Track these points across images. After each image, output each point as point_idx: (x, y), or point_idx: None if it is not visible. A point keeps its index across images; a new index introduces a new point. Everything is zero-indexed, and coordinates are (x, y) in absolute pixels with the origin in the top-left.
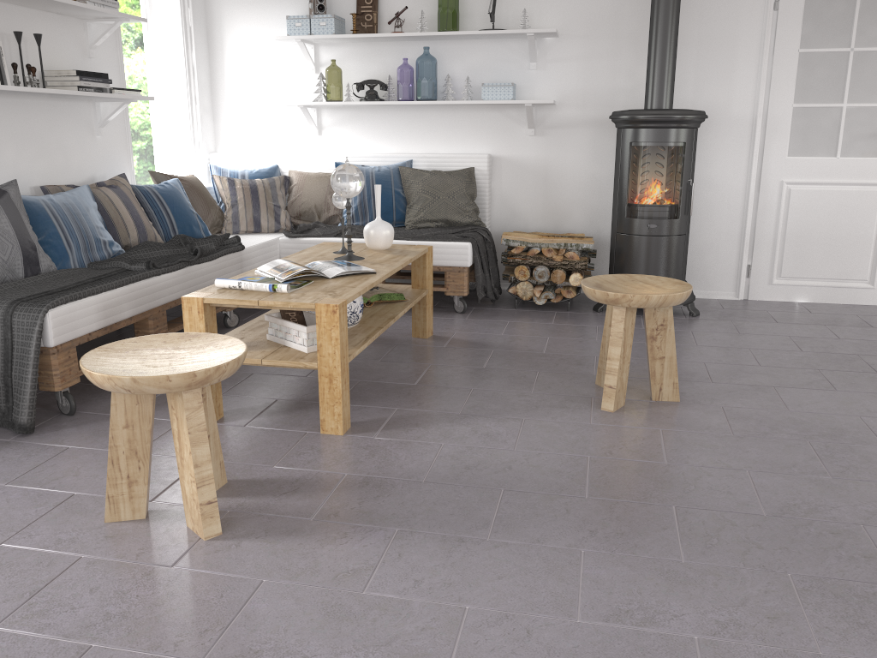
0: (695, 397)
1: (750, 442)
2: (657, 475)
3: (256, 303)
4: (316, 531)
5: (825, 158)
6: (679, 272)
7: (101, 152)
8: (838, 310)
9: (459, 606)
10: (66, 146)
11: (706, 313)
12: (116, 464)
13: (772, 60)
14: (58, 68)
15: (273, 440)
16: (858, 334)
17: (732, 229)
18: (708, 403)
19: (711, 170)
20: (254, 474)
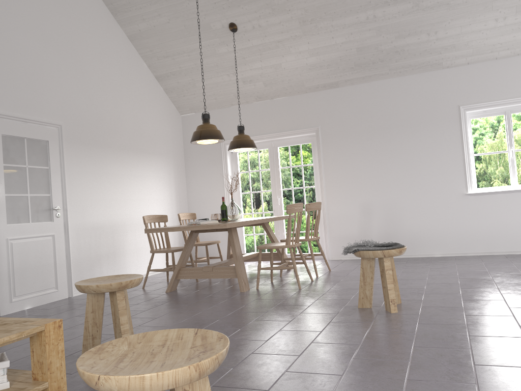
0: None
1: None
2: None
3: None
4: None
5: (25, 223)
6: None
7: None
8: (55, 305)
9: None
10: None
11: None
12: None
13: None
14: None
15: None
16: None
17: None
18: None
19: None
20: None
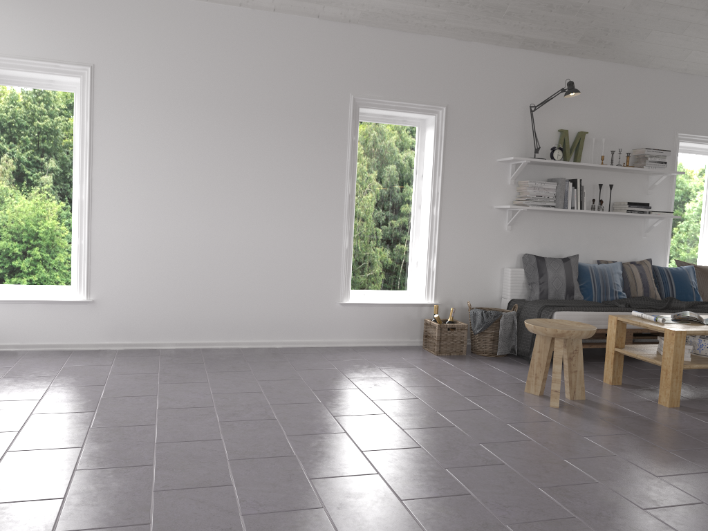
0: None
1: None
2: None
3: (638, 323)
4: (595, 420)
5: None
6: None
7: (644, 245)
8: None
9: (613, 453)
10: (620, 241)
11: None
12: (532, 367)
13: None
14: (624, 200)
15: (629, 397)
16: None
17: None
18: None
19: None
20: (600, 401)
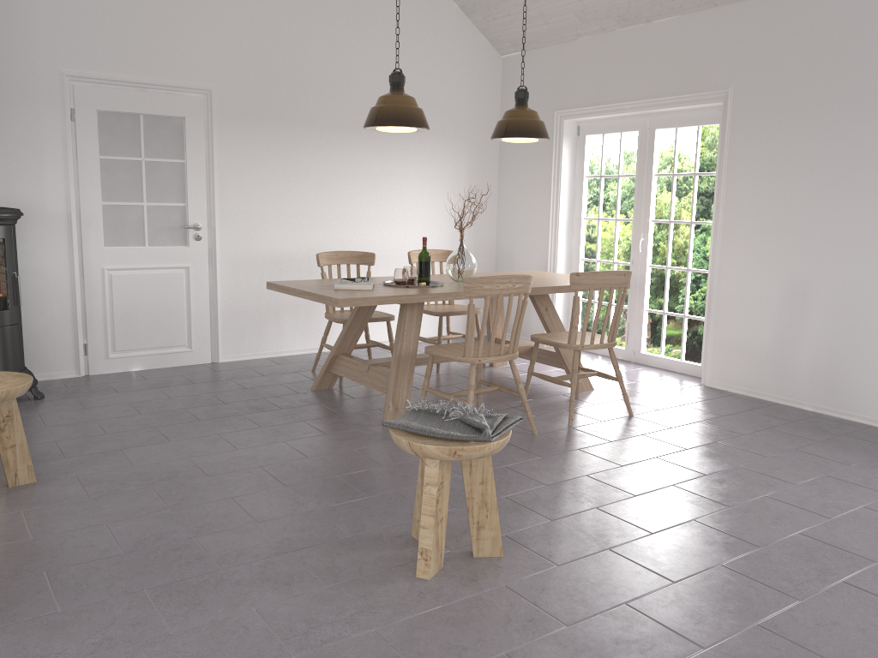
0: (51, 475)
1: (105, 500)
2: (25, 550)
3: None
4: None
5: (136, 247)
6: (18, 360)
7: None
8: (167, 373)
9: None
10: None
11: (52, 394)
12: None
13: (77, 163)
14: None
15: None
16: (184, 391)
17: (65, 313)
18: (64, 476)
19: (35, 260)
20: None
